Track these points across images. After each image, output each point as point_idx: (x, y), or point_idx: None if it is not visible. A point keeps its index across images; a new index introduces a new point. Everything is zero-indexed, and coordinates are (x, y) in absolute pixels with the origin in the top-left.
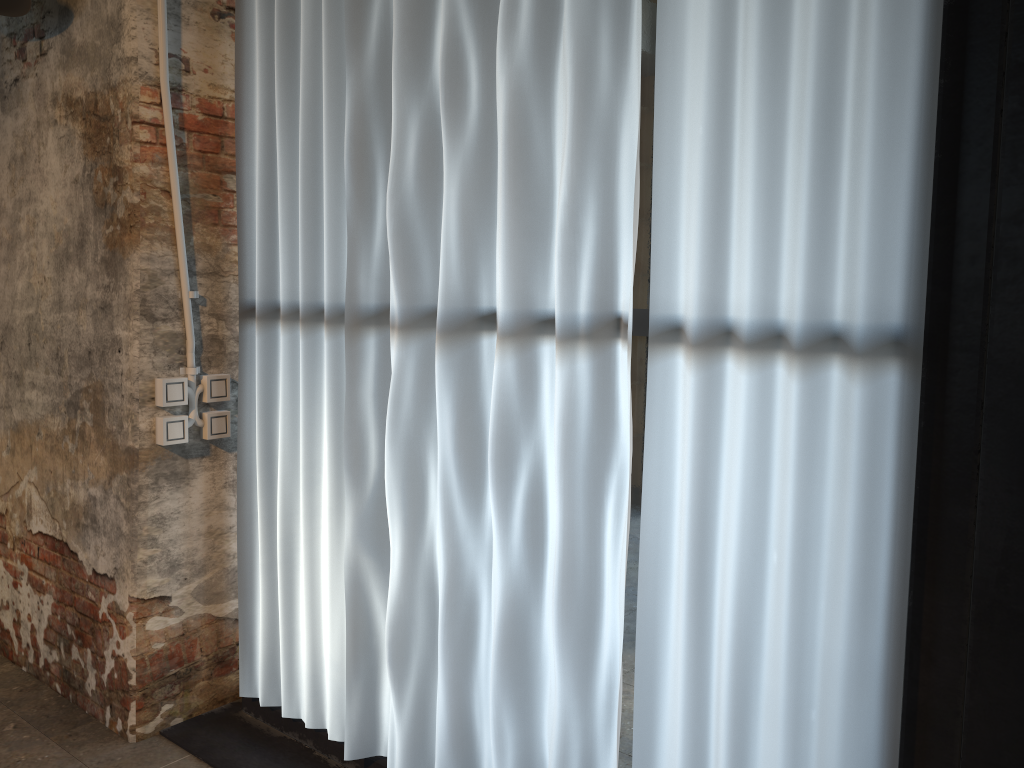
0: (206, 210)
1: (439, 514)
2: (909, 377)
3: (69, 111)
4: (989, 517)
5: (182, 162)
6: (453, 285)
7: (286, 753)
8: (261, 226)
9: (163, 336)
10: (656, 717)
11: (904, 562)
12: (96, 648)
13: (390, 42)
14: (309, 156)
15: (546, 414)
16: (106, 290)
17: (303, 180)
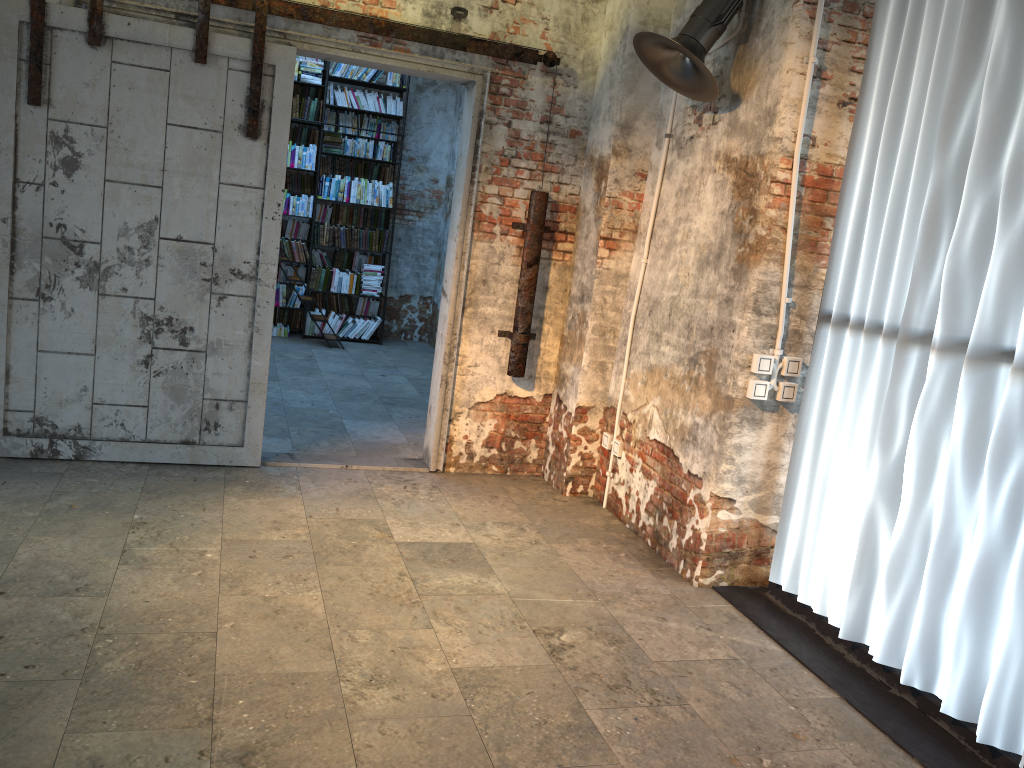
0: (807, 242)
1: (942, 483)
2: None
3: (726, 165)
4: None
5: (797, 208)
6: (984, 326)
7: (795, 625)
8: (846, 260)
9: (763, 326)
10: None
11: None
12: (680, 521)
13: (971, 143)
14: (892, 217)
15: None
16: (731, 289)
17: (884, 233)
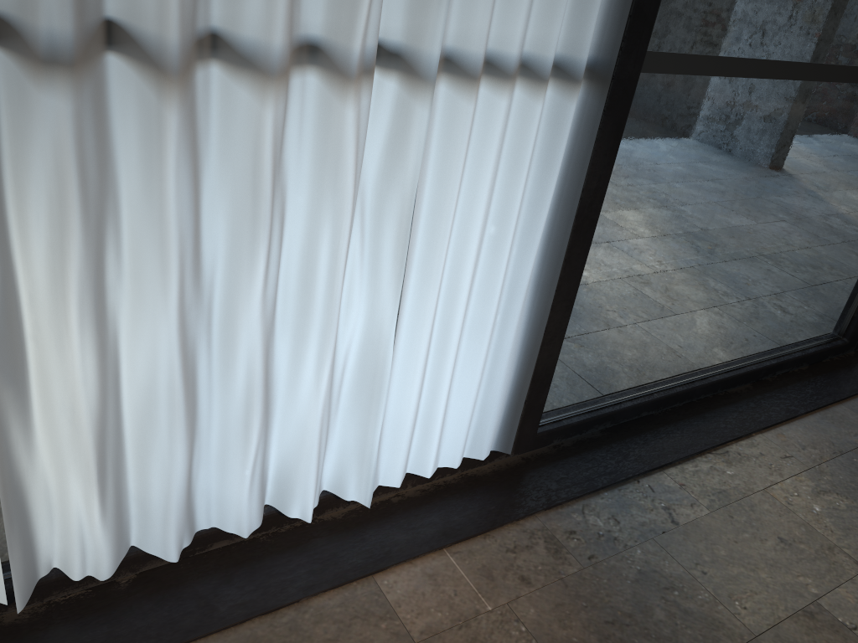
0: None
1: (175, 298)
2: (594, 94)
3: None
4: (594, 171)
5: None
6: (187, 2)
7: None
8: None
9: None
10: (391, 372)
11: (570, 211)
12: None
13: None
14: None
15: (290, 153)
16: None
17: None
